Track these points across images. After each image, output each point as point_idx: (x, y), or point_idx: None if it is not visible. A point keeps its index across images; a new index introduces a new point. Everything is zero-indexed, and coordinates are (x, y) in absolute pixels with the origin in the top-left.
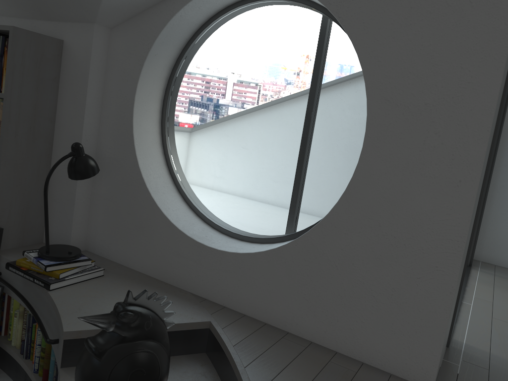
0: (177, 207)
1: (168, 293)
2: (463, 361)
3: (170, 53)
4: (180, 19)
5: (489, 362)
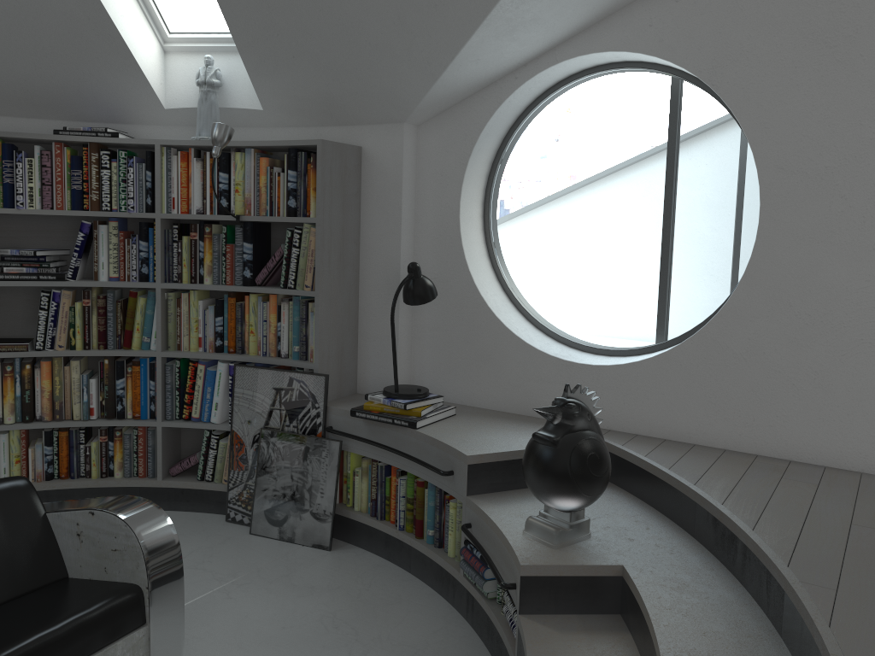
0: (524, 327)
1: (539, 424)
2: None
3: (492, 145)
4: (508, 104)
5: None
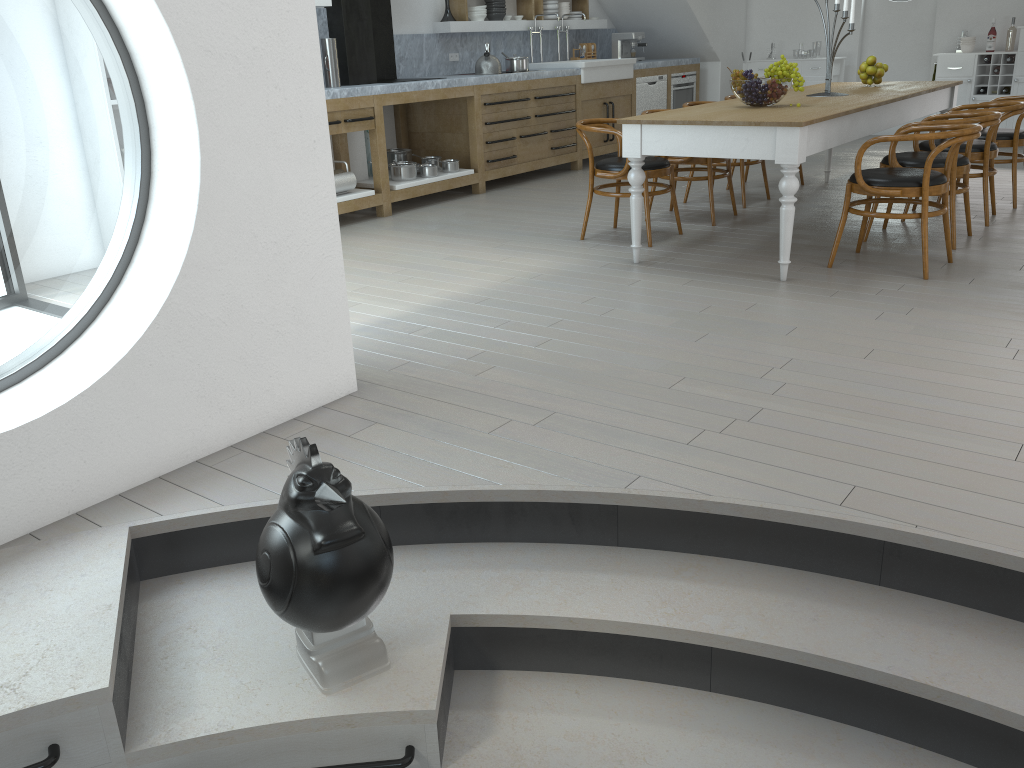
0: None
1: None
2: None
3: None
4: None
5: None
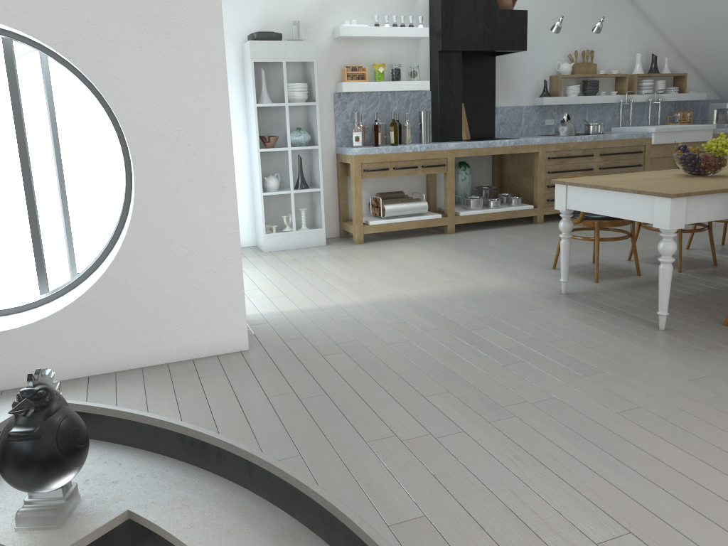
0: None
1: None
2: (250, 325)
3: None
4: None
5: (265, 318)
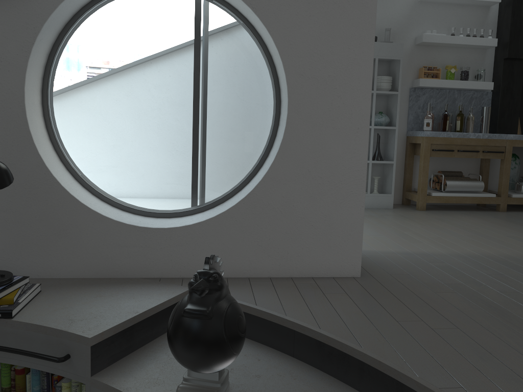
0: (94, 201)
1: (125, 284)
2: None
3: (51, 38)
4: (70, 1)
5: (364, 254)
